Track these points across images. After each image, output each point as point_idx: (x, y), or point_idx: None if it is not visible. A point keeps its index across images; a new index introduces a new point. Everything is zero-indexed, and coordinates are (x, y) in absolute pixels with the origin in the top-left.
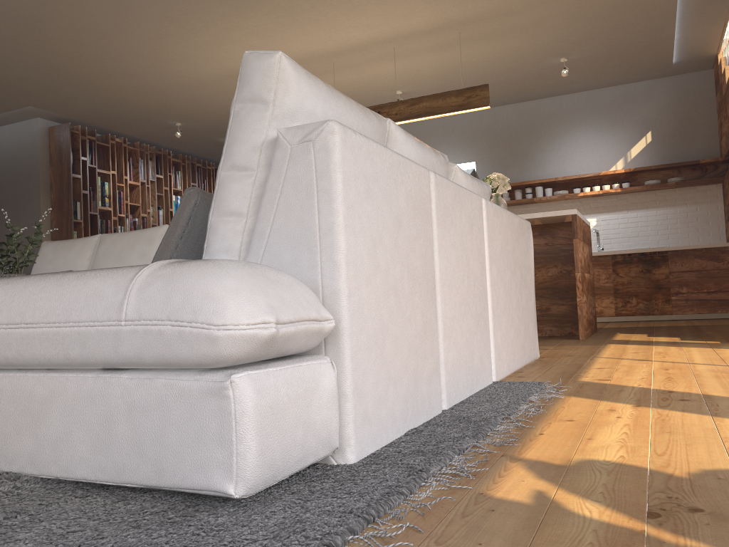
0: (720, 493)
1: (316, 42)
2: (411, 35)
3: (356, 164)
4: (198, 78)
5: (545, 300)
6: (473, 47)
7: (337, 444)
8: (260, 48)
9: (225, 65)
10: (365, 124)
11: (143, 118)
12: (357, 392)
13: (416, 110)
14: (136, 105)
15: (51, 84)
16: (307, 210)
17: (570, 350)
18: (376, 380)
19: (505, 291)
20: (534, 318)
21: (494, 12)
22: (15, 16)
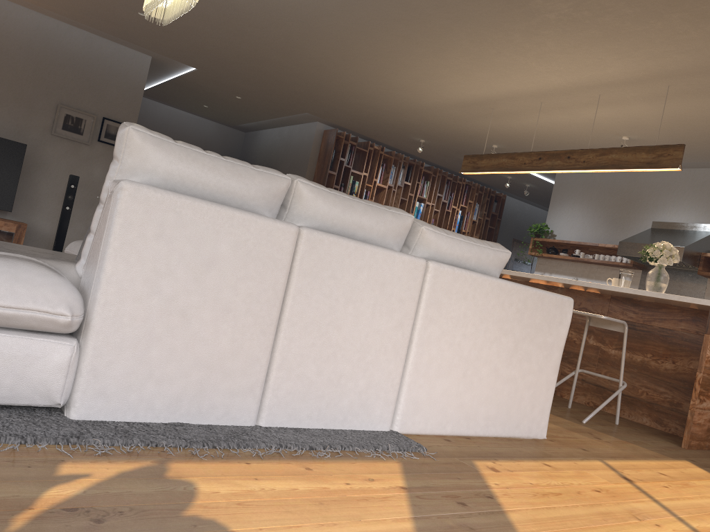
0: (151, 527)
1: (516, 83)
2: (614, 84)
3: (147, 214)
4: (424, 104)
5: (679, 393)
6: (693, 101)
7: (58, 401)
8: (467, 84)
9: (442, 95)
10: (232, 182)
11: (392, 132)
12: (93, 373)
13: (603, 161)
14: (382, 121)
15: (315, 98)
16: (101, 239)
17: (612, 448)
18: (128, 372)
19: (460, 355)
20: (542, 396)
21: (702, 67)
22: (274, 47)
